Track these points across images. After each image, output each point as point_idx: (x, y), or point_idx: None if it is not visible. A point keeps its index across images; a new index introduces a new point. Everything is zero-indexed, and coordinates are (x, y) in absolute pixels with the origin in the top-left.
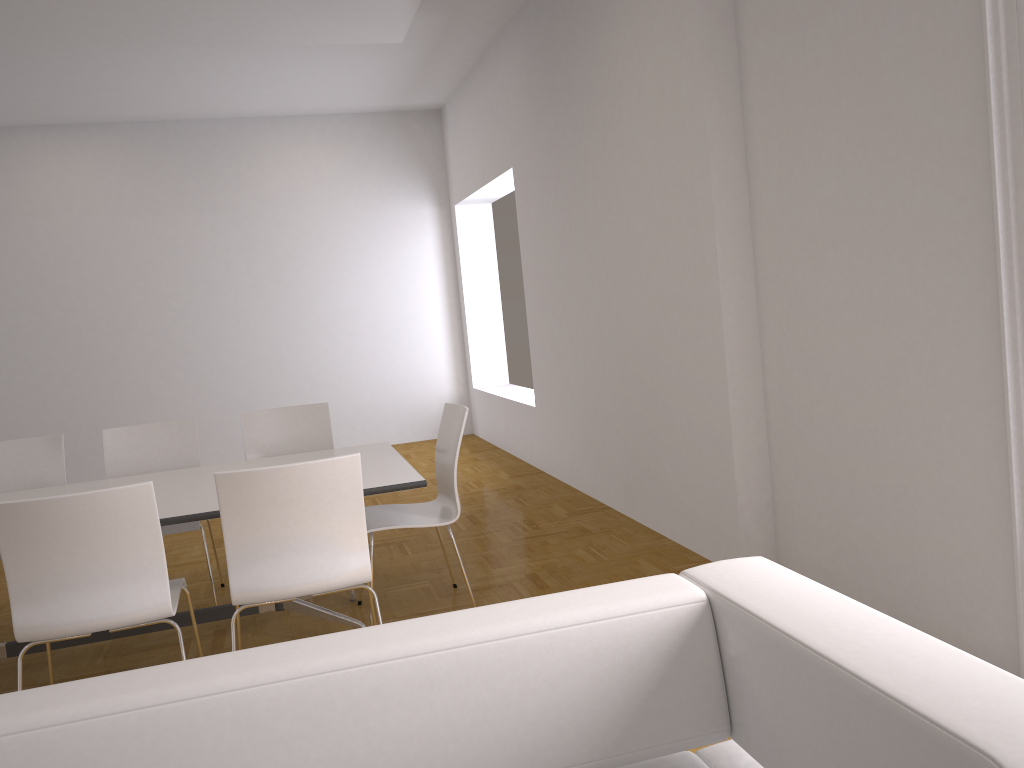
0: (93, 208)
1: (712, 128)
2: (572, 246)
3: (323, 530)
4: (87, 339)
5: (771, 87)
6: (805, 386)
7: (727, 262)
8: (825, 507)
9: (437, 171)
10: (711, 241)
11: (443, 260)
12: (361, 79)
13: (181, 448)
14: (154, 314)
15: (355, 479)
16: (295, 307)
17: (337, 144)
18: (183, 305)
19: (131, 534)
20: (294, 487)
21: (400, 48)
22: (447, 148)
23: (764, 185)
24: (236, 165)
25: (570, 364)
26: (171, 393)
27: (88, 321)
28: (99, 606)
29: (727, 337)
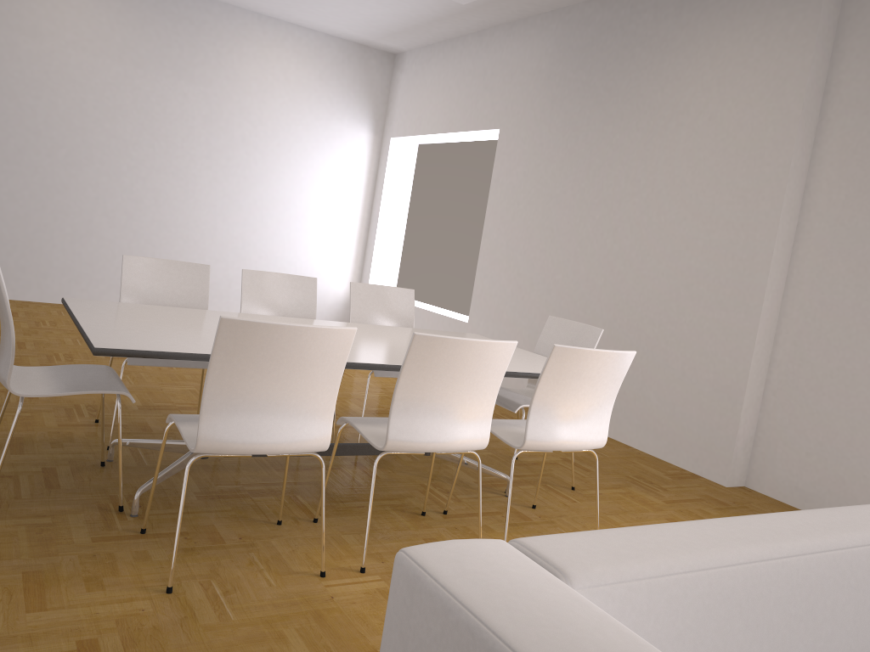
0: (80, 43)
1: (793, 167)
2: (571, 209)
3: (593, 404)
4: (43, 163)
5: (850, 153)
6: (820, 363)
7: (776, 263)
8: (816, 448)
9: (380, 104)
10: (768, 245)
11: (366, 179)
12: (372, 13)
13: (302, 300)
14: (112, 157)
15: (625, 370)
16: (238, 185)
17: (308, 56)
18: (141, 156)
19: (488, 379)
20: (596, 367)
21: (434, 3)
22: (395, 88)
23: (819, 217)
24: (219, 46)
25: (535, 298)
26: (110, 233)
27: (48, 146)
28: (451, 432)
29: (762, 316)
